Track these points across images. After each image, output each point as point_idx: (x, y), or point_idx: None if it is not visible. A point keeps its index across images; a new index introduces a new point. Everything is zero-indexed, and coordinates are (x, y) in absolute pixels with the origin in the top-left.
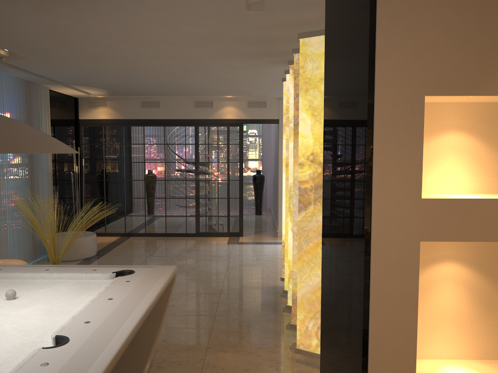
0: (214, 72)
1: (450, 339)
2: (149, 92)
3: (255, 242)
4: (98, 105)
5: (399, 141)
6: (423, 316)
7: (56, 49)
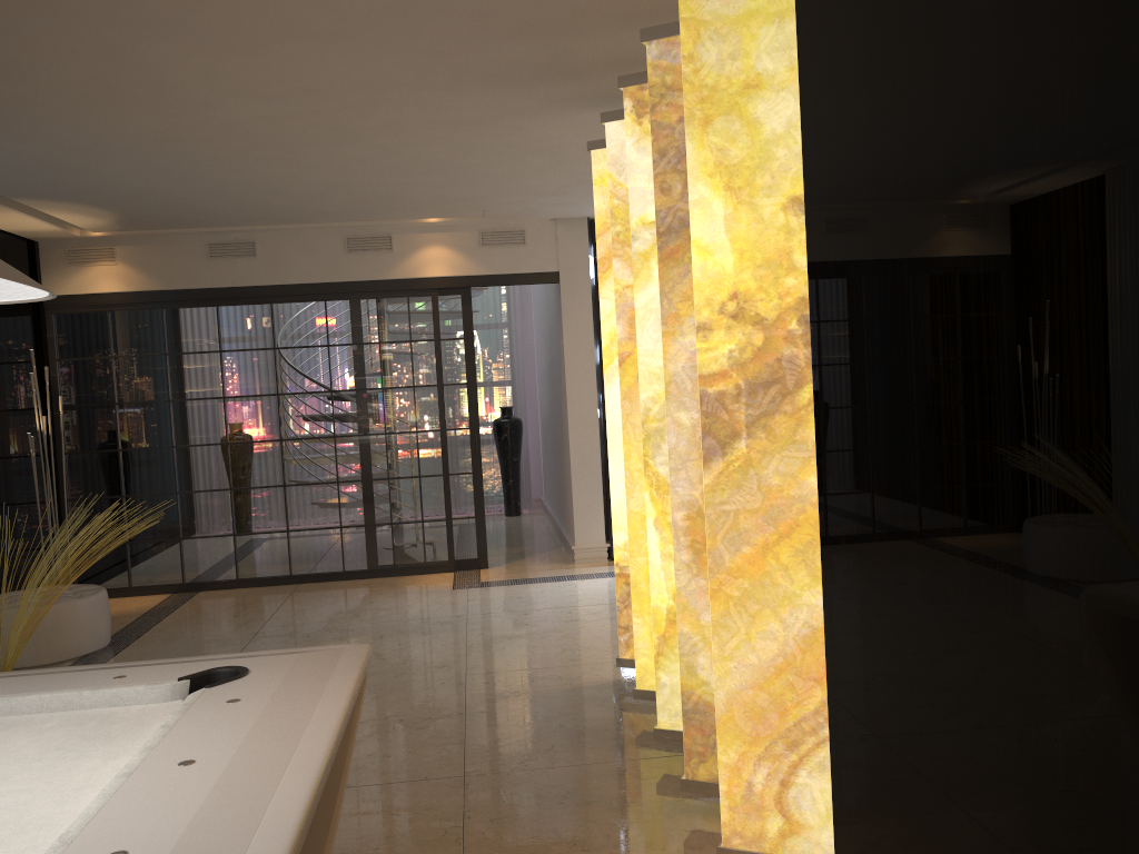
0: (406, 138)
1: None
2: (228, 213)
3: (521, 579)
4: (94, 257)
5: None
6: None
7: None
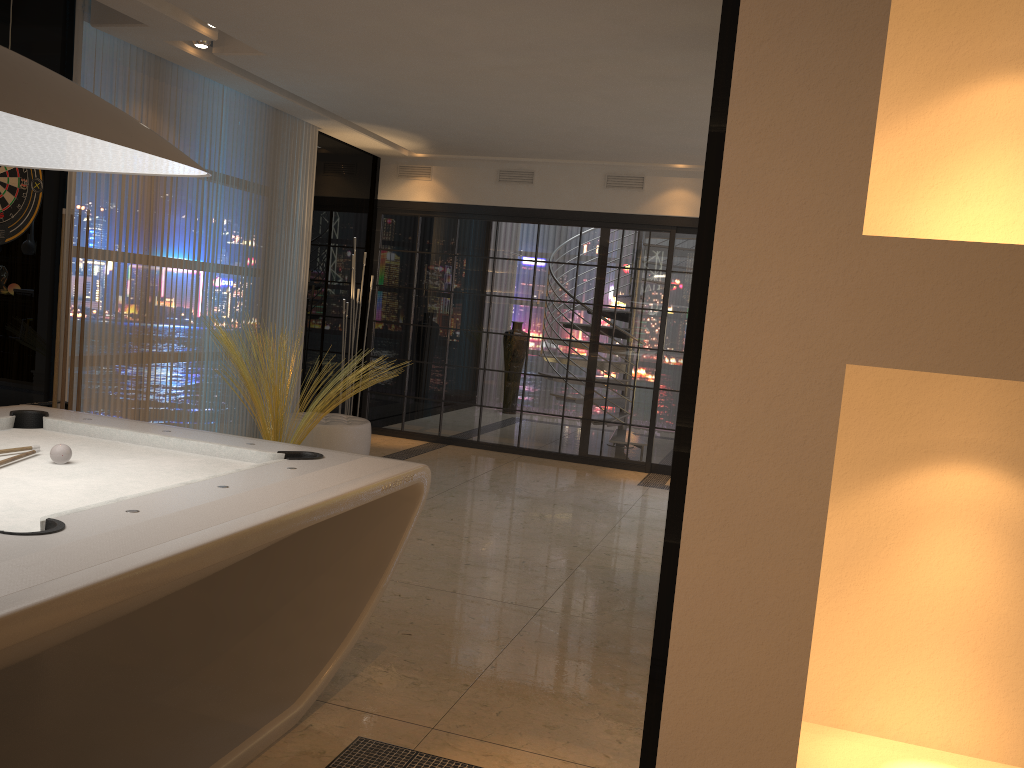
0: (625, 90)
1: (955, 692)
2: (508, 145)
3: None
4: (416, 173)
5: (807, 61)
6: (879, 611)
7: (291, 22)
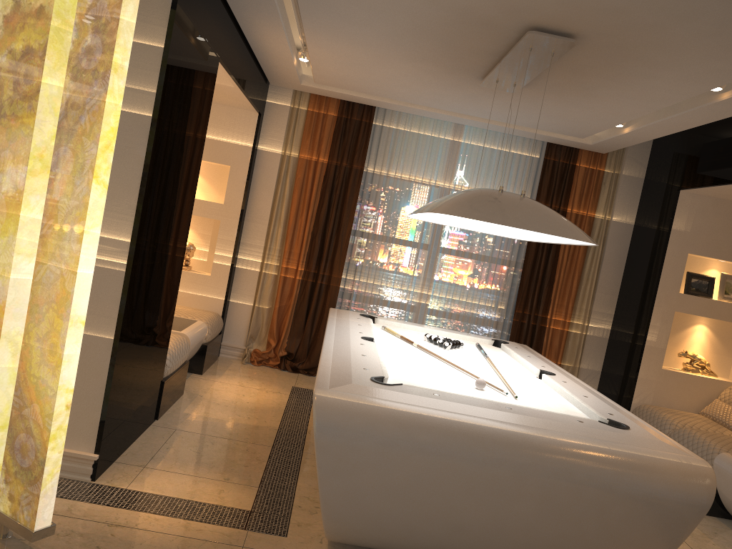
0: None
1: None
2: None
3: None
4: None
5: None
6: None
7: None
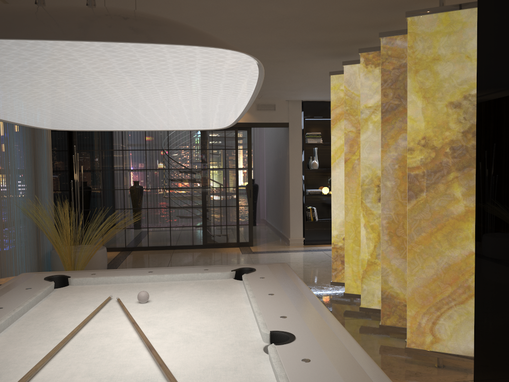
0: None
1: None
2: None
3: (270, 251)
4: None
5: None
6: None
7: None
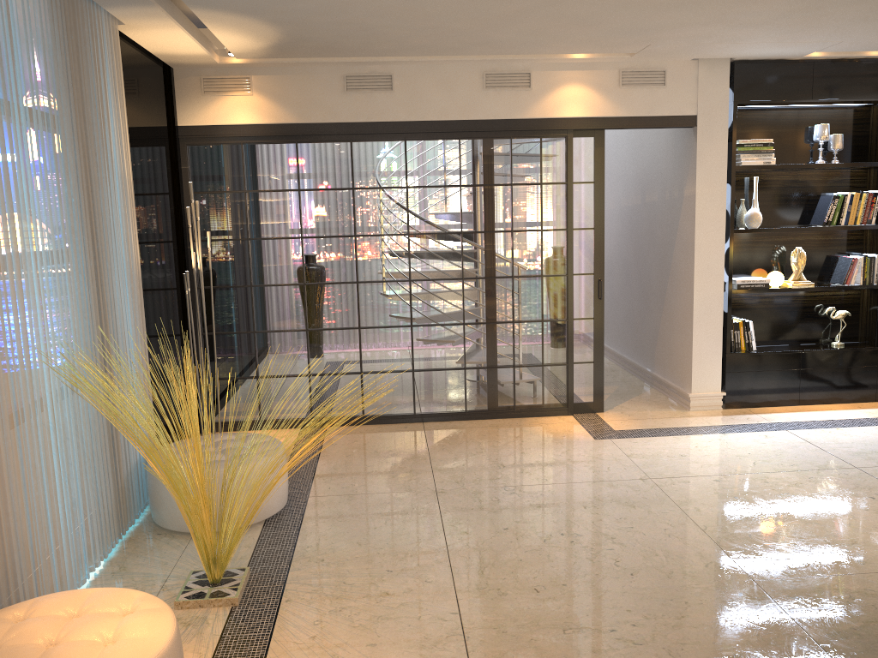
0: None
1: None
2: (394, 38)
3: (656, 429)
4: (229, 86)
5: None
6: None
7: None
